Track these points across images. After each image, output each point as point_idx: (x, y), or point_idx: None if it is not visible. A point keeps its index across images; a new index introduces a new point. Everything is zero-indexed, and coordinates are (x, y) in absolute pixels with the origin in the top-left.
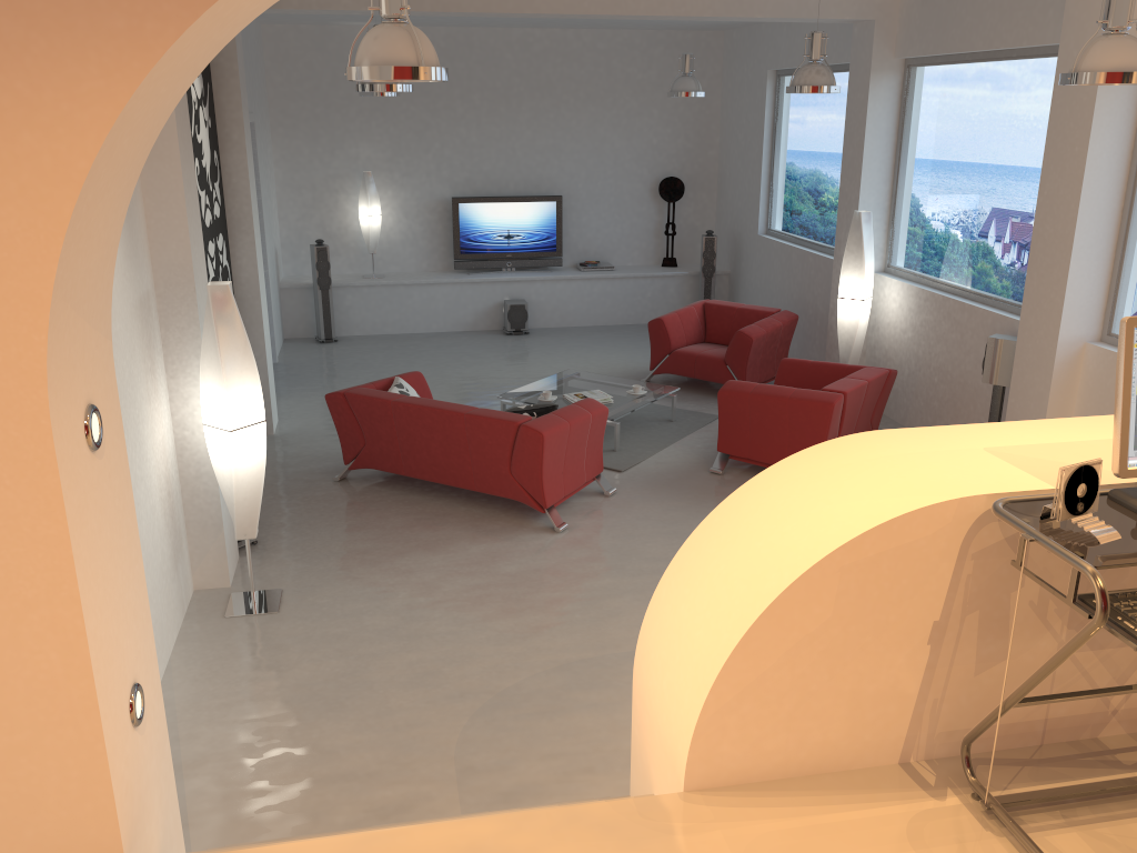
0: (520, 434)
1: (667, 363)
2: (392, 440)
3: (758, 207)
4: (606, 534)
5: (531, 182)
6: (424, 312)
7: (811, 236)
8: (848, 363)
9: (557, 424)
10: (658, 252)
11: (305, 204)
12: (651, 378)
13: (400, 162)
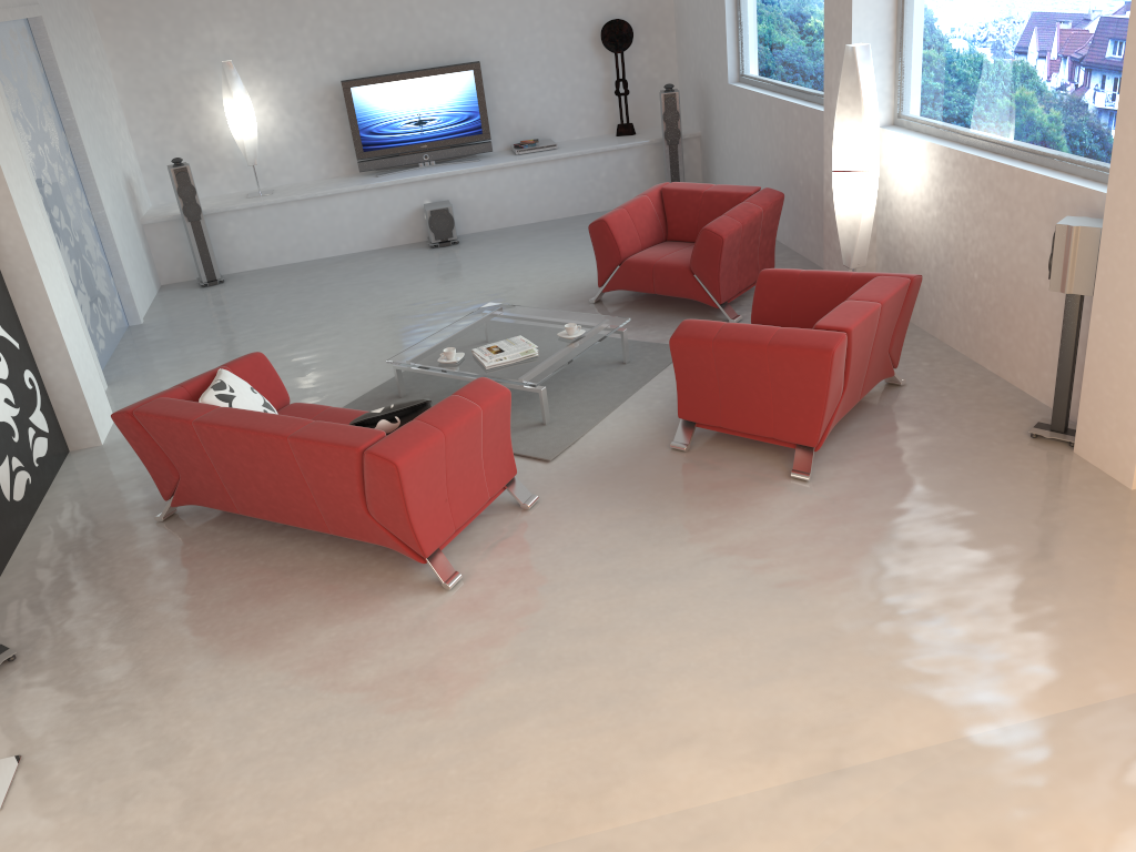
0: (366, 464)
1: (619, 277)
2: (209, 471)
3: (726, 47)
4: (516, 586)
5: (439, 49)
6: (328, 232)
7: (794, 80)
8: (854, 259)
9: (423, 440)
10: (611, 118)
11: (161, 113)
12: (602, 295)
13: (269, 43)
